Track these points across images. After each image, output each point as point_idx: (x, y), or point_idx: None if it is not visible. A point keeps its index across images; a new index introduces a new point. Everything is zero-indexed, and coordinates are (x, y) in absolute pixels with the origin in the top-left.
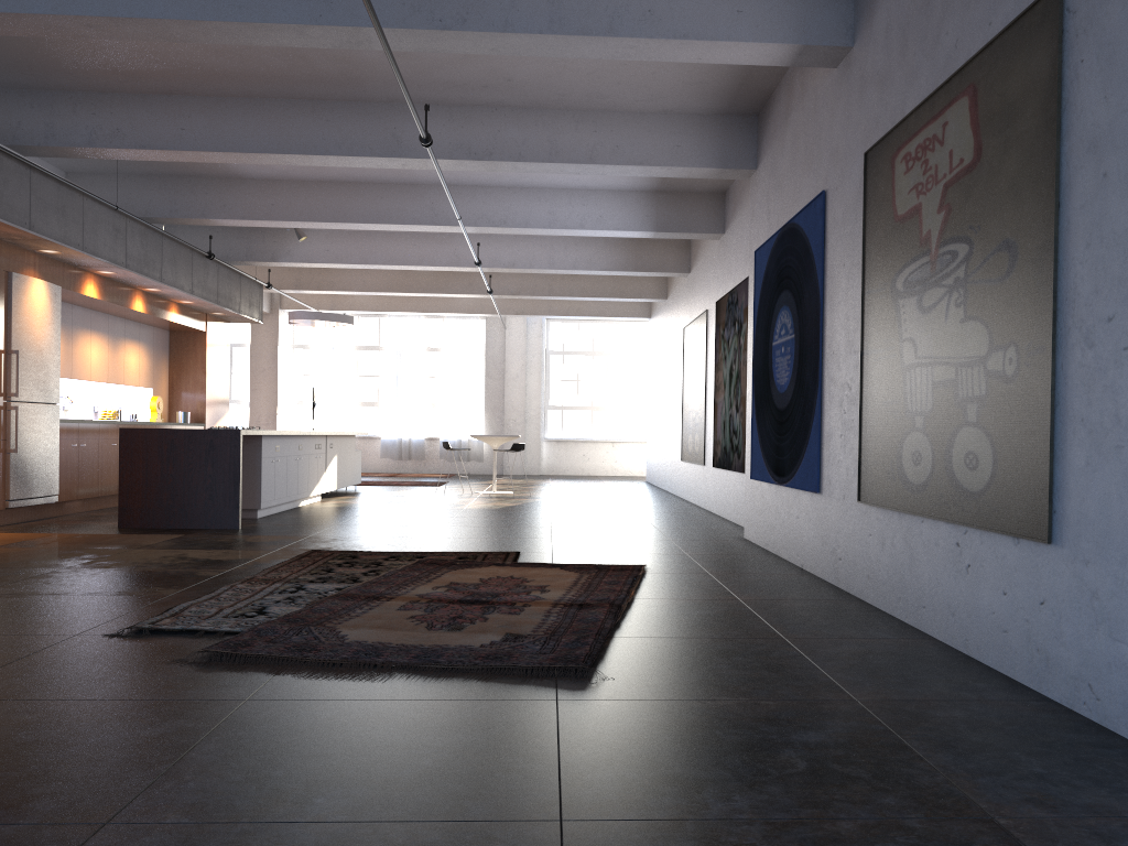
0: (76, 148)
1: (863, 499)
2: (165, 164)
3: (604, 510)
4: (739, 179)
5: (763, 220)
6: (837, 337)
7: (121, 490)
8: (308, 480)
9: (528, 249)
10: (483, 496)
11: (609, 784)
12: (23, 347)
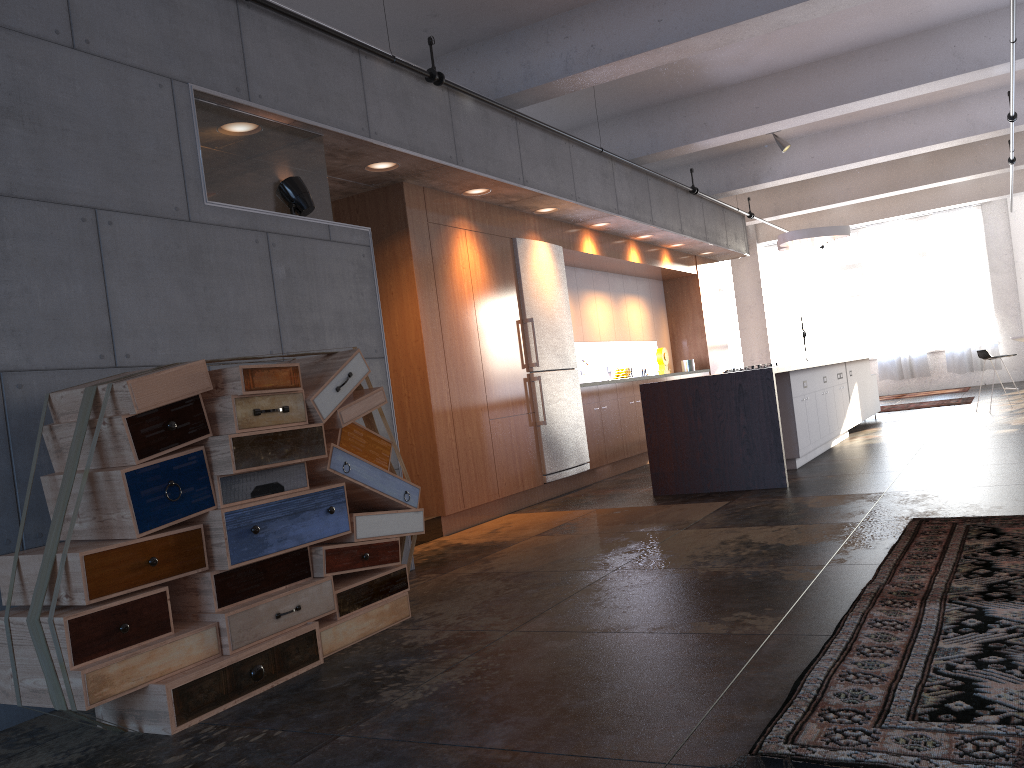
0: (554, 82)
1: None
2: (640, 94)
3: None
4: None
5: None
6: None
7: (650, 454)
8: (836, 416)
9: None
10: None
11: None
12: (536, 314)
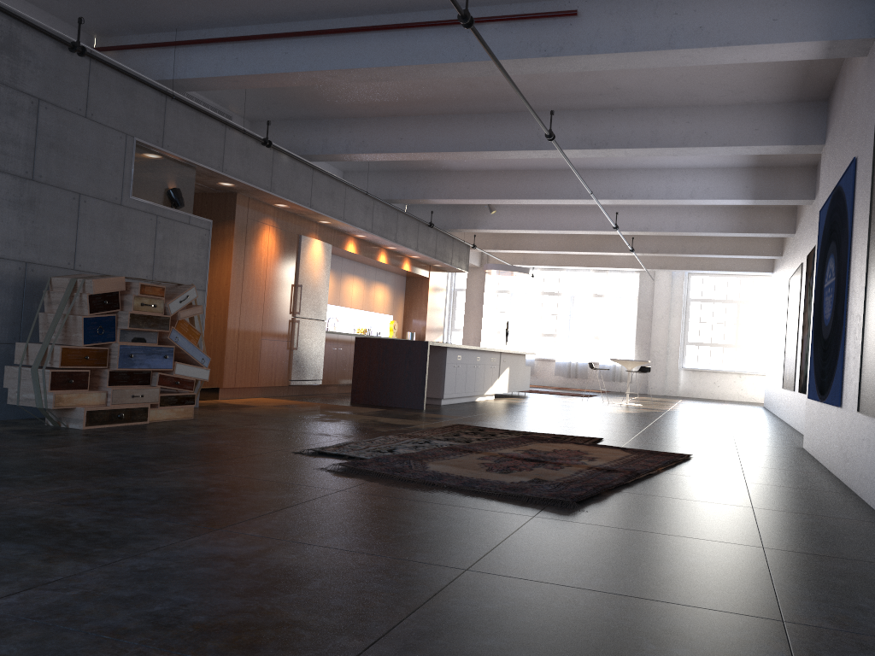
0: (339, 154)
1: (860, 410)
2: (400, 163)
3: (702, 421)
4: (812, 153)
5: (825, 185)
6: (856, 277)
7: (353, 378)
8: (483, 383)
9: (659, 217)
10: (615, 405)
11: (517, 559)
12: (305, 283)
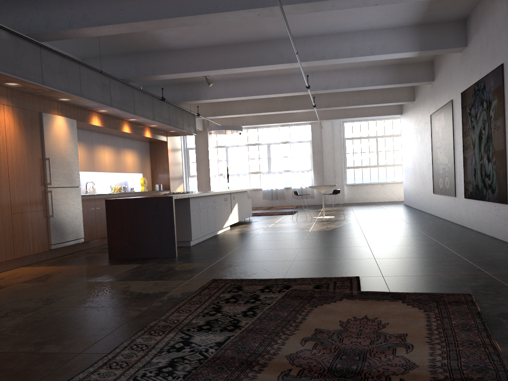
0: (63, 31)
1: None
2: (129, 46)
3: (394, 228)
4: None
5: None
6: None
7: (109, 236)
8: (221, 219)
9: (335, 78)
10: (318, 220)
11: None
12: (53, 156)
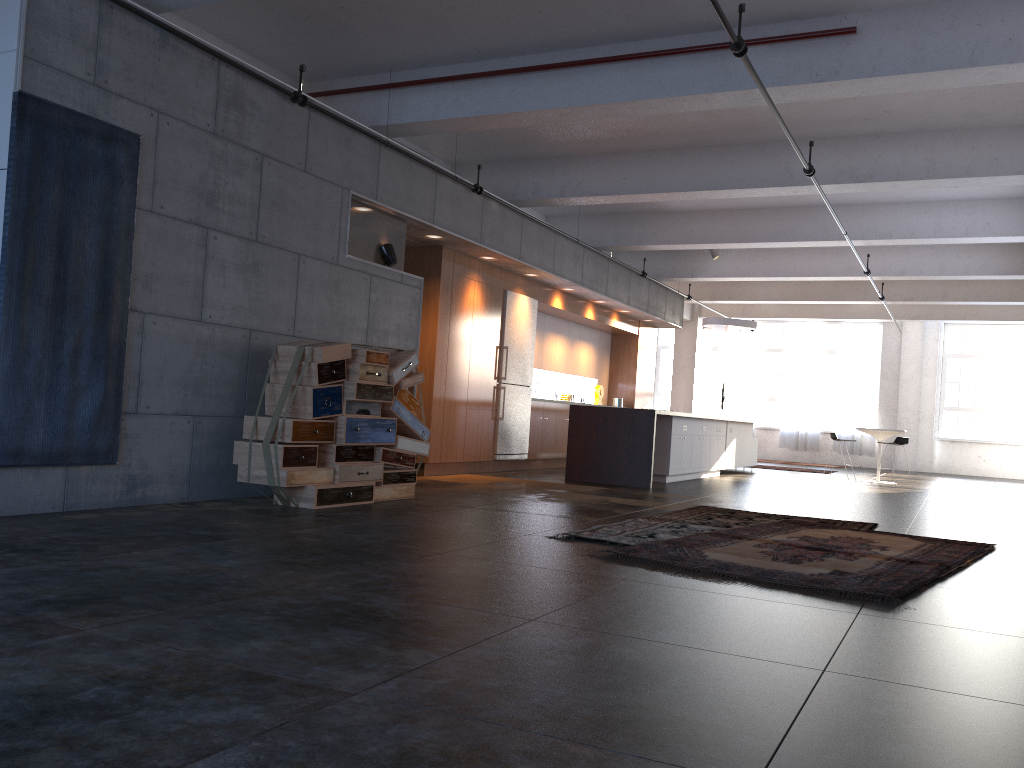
0: (552, 199)
1: None
2: (613, 205)
3: (981, 503)
4: None
5: None
6: None
7: (568, 452)
8: (709, 457)
9: (918, 258)
10: (864, 483)
11: (872, 661)
12: (511, 344)
